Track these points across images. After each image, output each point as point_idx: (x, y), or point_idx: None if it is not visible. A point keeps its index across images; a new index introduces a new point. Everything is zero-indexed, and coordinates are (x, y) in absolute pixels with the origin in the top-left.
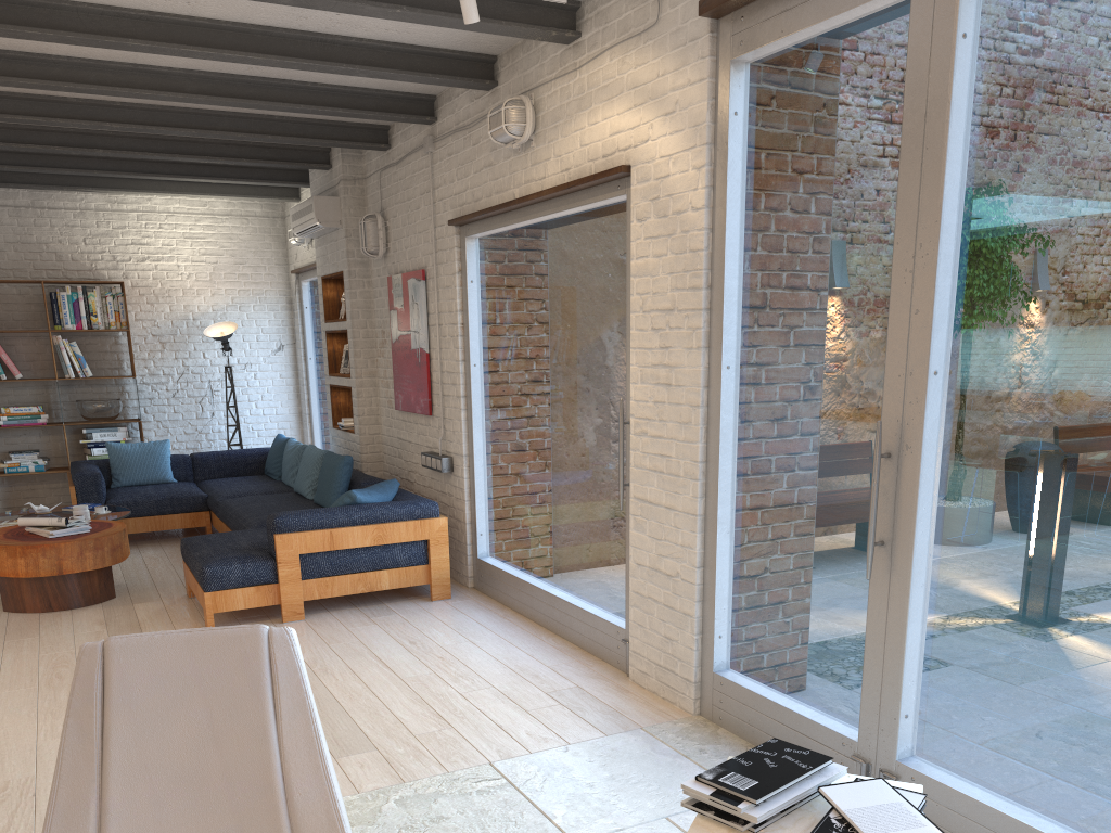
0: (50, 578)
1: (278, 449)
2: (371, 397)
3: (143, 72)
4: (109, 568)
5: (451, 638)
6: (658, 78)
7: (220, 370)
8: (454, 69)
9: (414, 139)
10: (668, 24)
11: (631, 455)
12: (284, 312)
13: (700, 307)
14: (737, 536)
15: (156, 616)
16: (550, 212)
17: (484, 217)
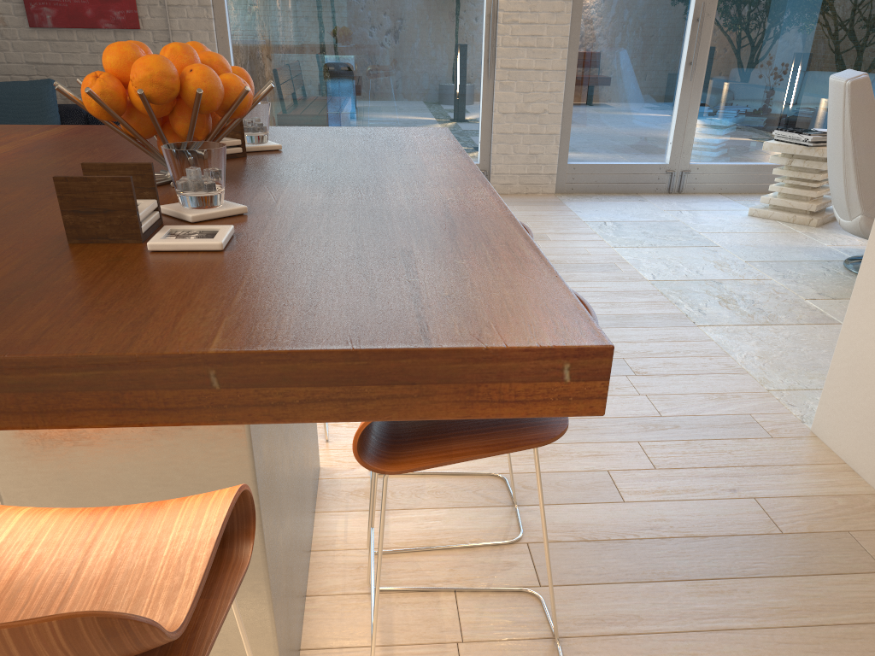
0: None
1: None
2: None
3: None
4: None
5: None
6: None
7: None
8: None
9: None
10: None
11: (499, 38)
12: None
13: None
14: (580, 81)
15: None
16: None
17: None
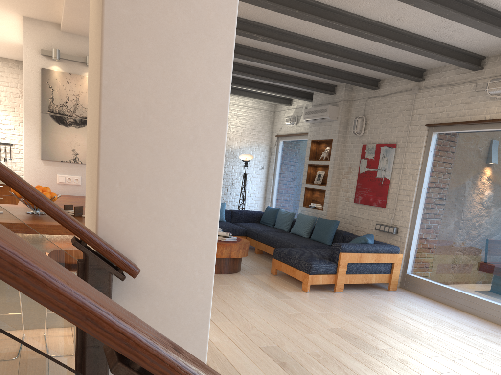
0: (223, 259)
1: (272, 213)
2: (335, 195)
3: (325, 45)
4: (241, 257)
5: (423, 309)
6: None
7: (237, 174)
8: (467, 60)
9: (401, 87)
10: None
11: None
12: (267, 153)
13: None
14: None
15: (271, 282)
16: None
17: (454, 125)
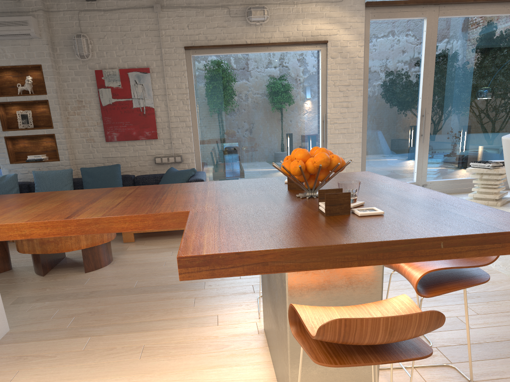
0: (108, 242)
1: None
2: (68, 139)
3: None
4: None
5: None
6: (341, 17)
7: None
8: None
9: (134, 2)
10: (347, 3)
11: (328, 130)
12: None
13: (362, 84)
14: (368, 146)
15: (162, 245)
16: (271, 50)
17: (216, 48)
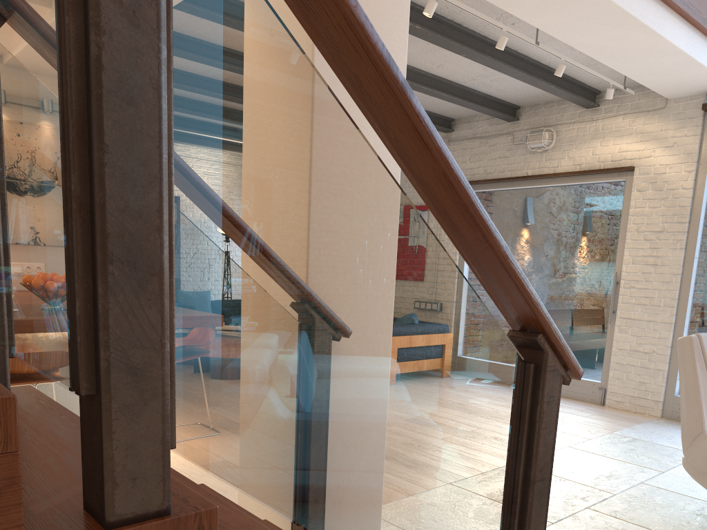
0: None
1: None
2: None
3: None
4: None
5: None
6: (661, 131)
7: None
8: (503, 110)
9: None
10: (672, 109)
11: (620, 297)
12: None
13: (684, 231)
14: (692, 332)
15: None
16: (556, 183)
17: (494, 182)
